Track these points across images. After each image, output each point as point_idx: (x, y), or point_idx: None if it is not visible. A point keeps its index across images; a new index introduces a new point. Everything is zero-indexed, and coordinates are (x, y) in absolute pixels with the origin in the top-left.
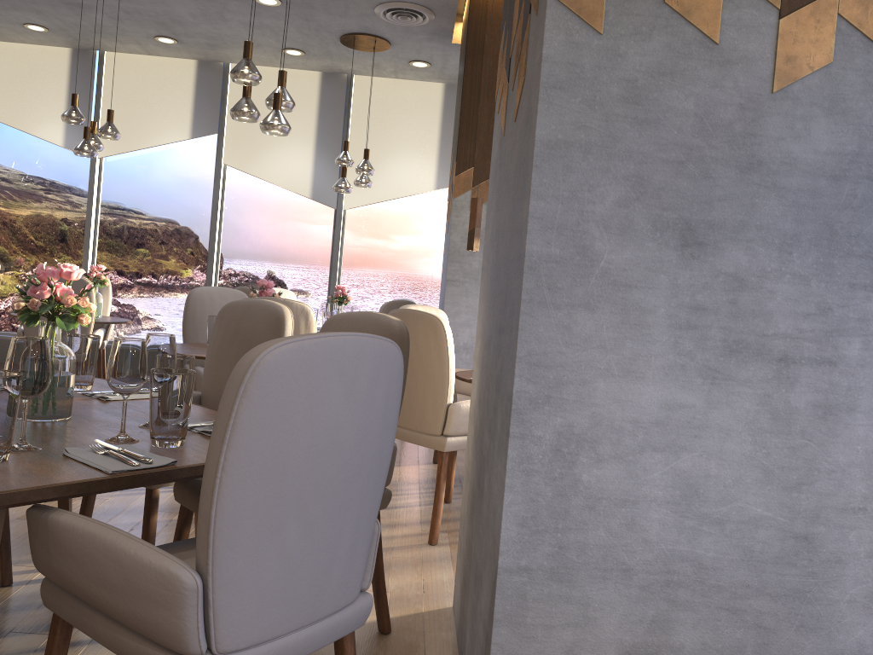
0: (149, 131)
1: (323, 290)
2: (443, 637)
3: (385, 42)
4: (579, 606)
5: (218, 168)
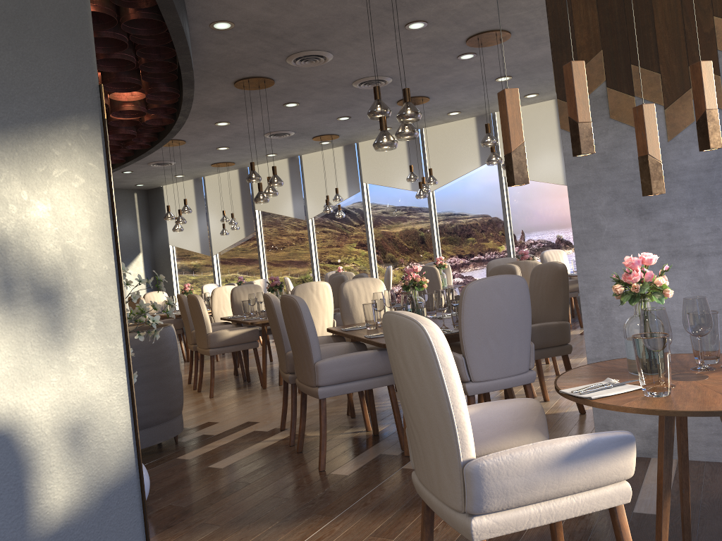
0: (455, 168)
1: None
2: None
3: None
4: None
5: (500, 180)
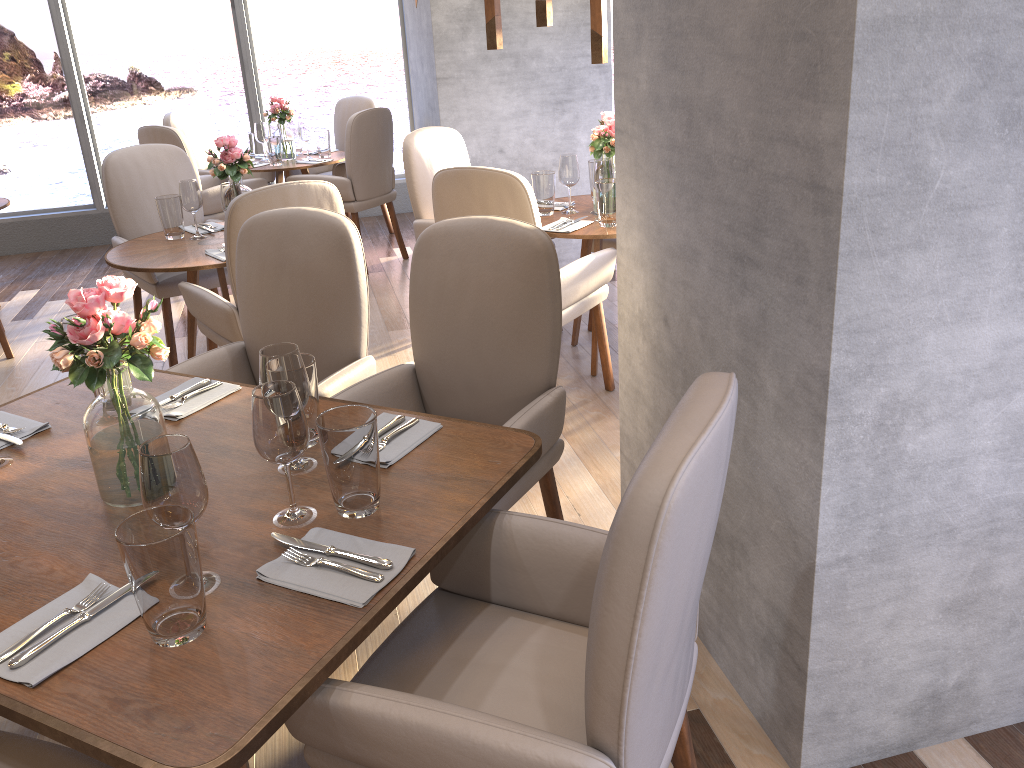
0: None
1: (239, 98)
2: None
3: None
4: (900, 579)
5: None
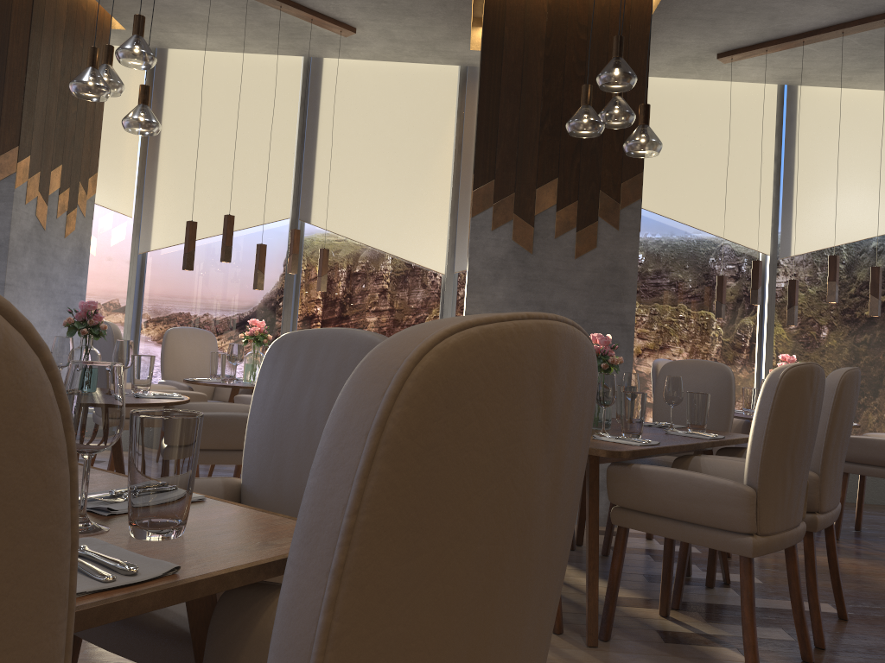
0: None
1: None
2: None
3: None
4: None
5: None
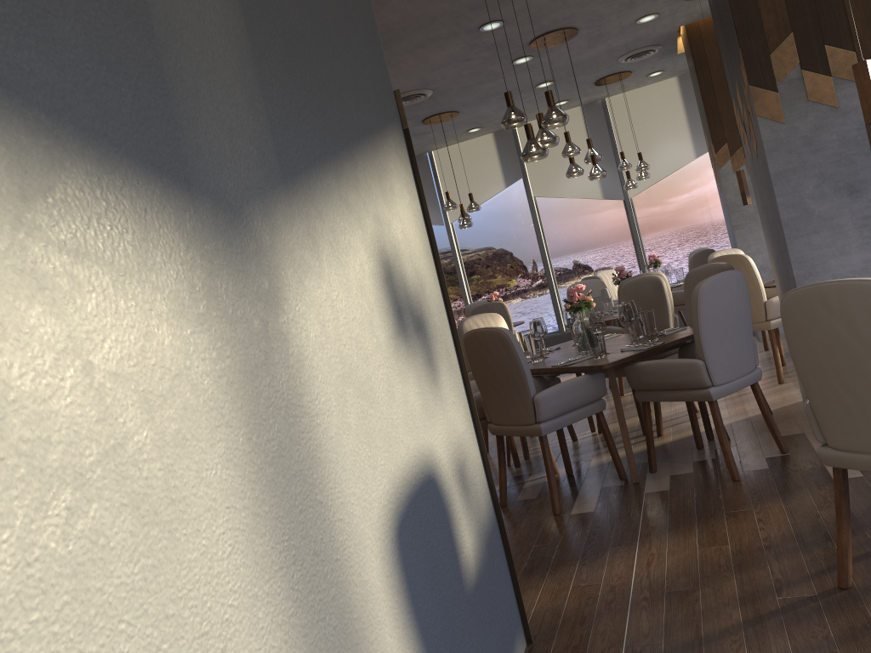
0: (477, 193)
1: (633, 261)
2: (801, 410)
3: (627, 73)
4: None
5: (531, 201)
